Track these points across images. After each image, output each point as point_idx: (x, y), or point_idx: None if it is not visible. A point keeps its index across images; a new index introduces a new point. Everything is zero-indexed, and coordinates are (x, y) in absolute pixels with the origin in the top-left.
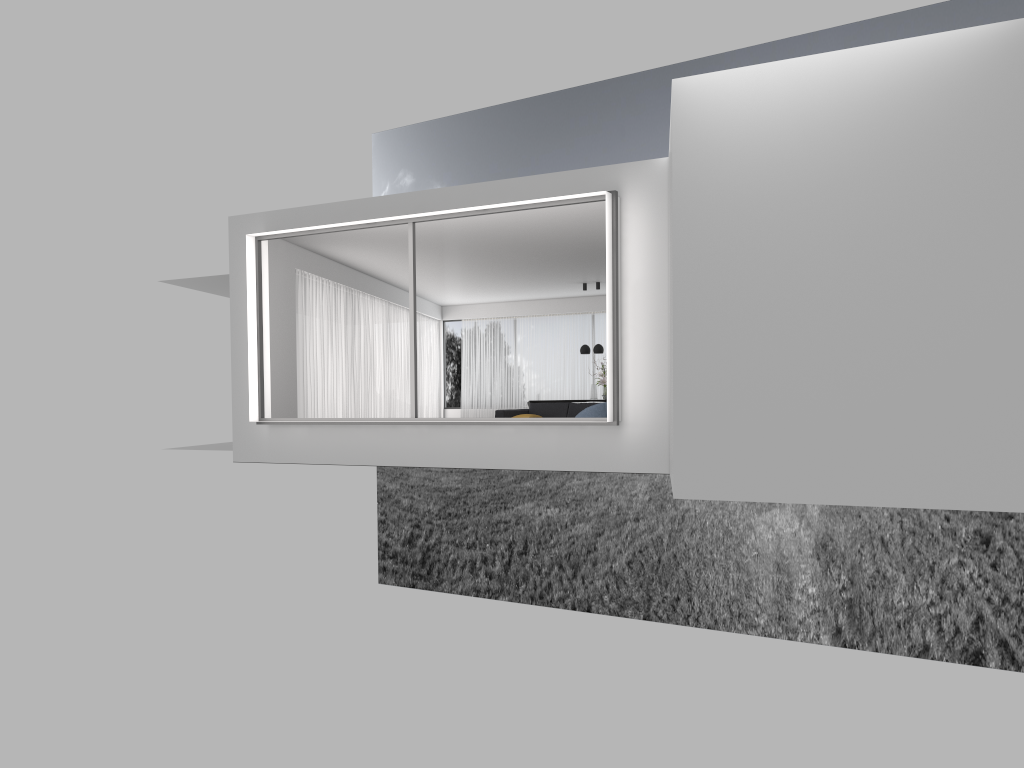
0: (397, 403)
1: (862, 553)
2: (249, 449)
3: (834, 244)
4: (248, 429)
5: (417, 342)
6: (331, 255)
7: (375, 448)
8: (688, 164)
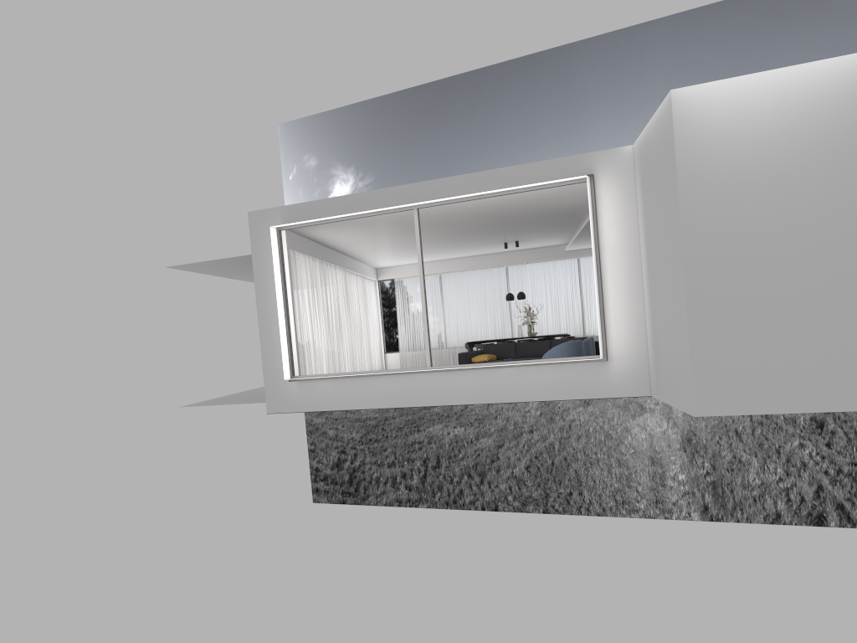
0: (356, 352)
1: (720, 443)
2: (281, 402)
3: (815, 212)
4: (278, 386)
5: (364, 300)
6: (312, 235)
7: (394, 393)
8: (689, 155)
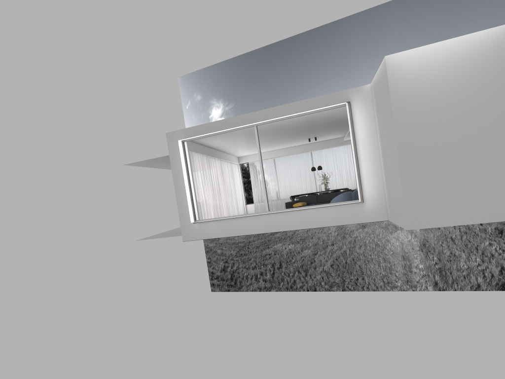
0: (229, 205)
1: (443, 245)
2: (190, 235)
3: (465, 117)
4: (188, 226)
5: (232, 176)
6: (201, 142)
7: (250, 226)
8: (396, 90)
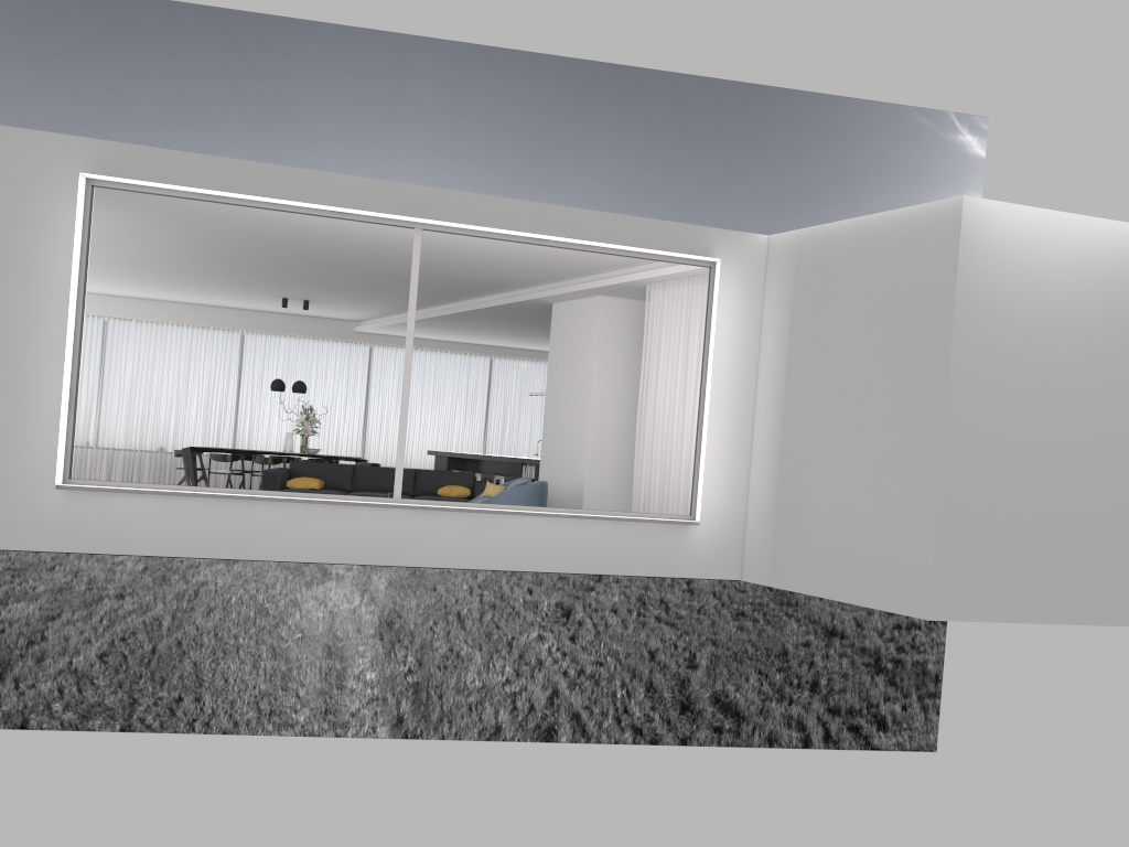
0: None
1: (435, 630)
2: (9, 528)
3: (1088, 390)
4: (10, 494)
5: None
6: None
7: (302, 536)
8: (971, 284)
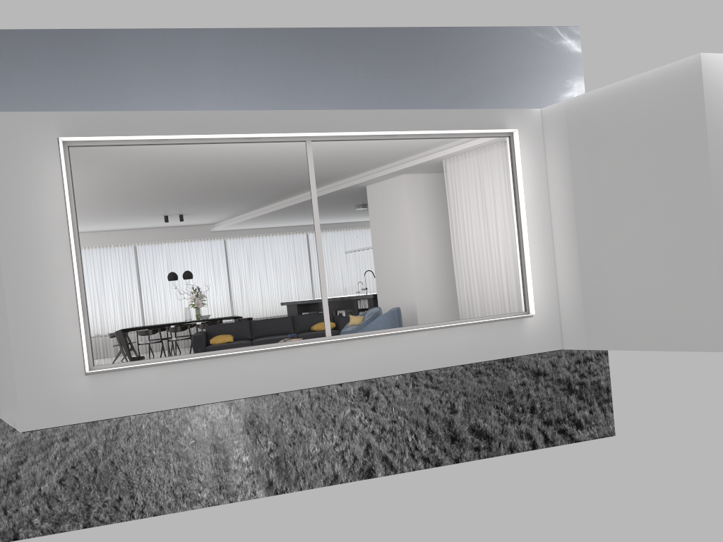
0: None
1: (283, 421)
2: (53, 410)
3: None
4: (49, 385)
5: None
6: None
7: (265, 376)
8: (715, 115)
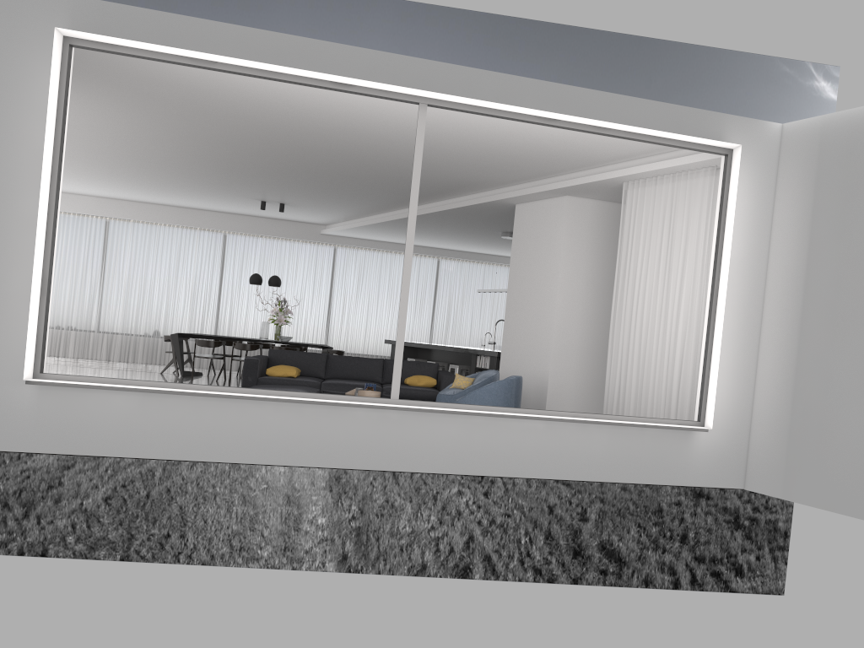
0: None
1: (374, 485)
2: None
3: None
4: None
5: None
6: None
7: (292, 438)
8: None
